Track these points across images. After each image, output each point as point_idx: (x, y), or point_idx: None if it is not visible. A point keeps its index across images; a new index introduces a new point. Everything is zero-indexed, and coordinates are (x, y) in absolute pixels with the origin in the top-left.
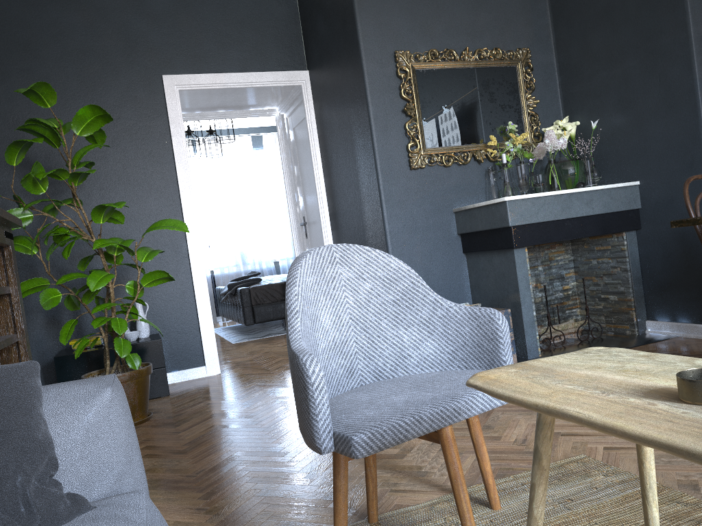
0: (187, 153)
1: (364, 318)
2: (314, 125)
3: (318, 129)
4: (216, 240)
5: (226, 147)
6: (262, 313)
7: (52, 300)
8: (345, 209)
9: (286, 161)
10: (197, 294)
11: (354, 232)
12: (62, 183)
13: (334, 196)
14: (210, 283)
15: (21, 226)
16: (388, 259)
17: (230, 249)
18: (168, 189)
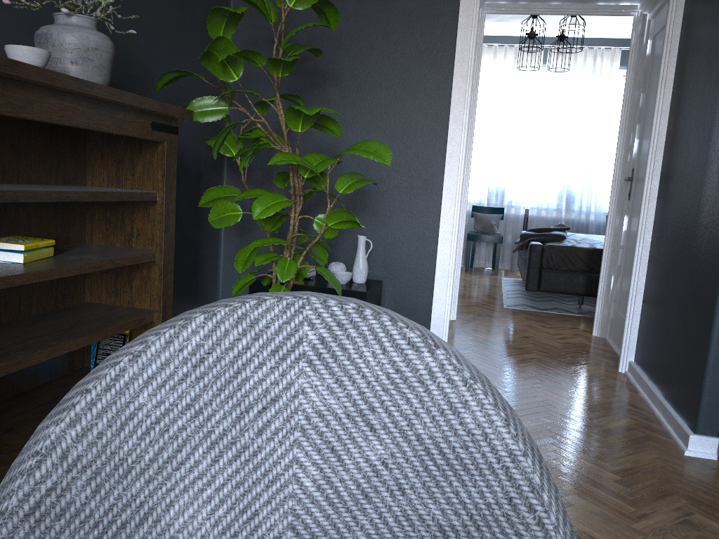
0: (473, 54)
1: (337, 538)
2: (676, 30)
3: (681, 37)
4: (541, 175)
5: (584, 61)
6: (551, 281)
7: (228, 217)
8: (683, 171)
9: (632, 84)
10: (440, 244)
11: (683, 211)
12: (318, 76)
13: (673, 148)
14: (520, 224)
15: (189, 119)
16: (462, 392)
17: (554, 189)
18: (437, 100)
